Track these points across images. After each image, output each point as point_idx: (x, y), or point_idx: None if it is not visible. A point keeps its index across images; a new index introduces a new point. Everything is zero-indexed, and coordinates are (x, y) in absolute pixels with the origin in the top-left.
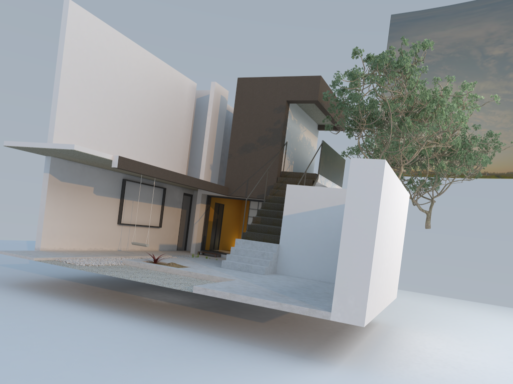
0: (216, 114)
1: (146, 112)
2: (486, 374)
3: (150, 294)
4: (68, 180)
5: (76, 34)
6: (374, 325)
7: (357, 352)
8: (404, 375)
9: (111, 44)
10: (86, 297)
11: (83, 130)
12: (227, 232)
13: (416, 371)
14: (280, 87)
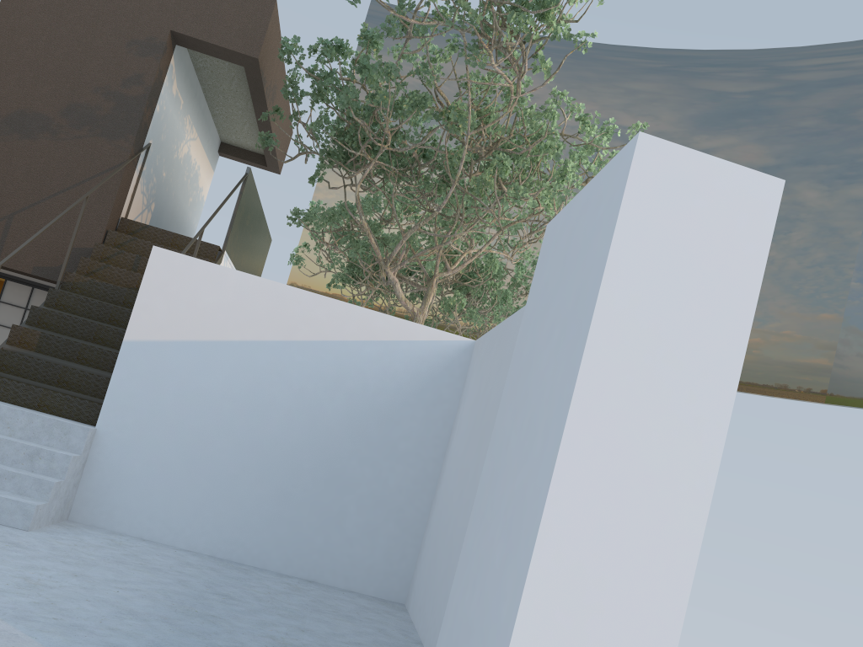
0: None
1: None
2: None
3: None
4: None
5: None
6: None
7: None
8: None
9: None
10: None
11: None
12: None
13: None
14: None
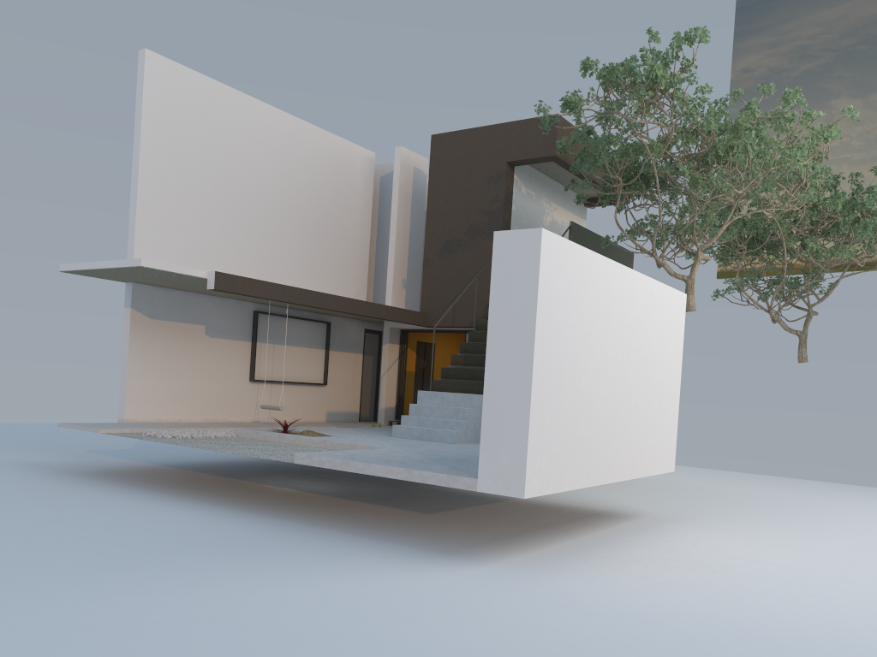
0: (407, 198)
1: (287, 205)
2: (766, 580)
3: (281, 481)
4: (163, 317)
5: (160, 98)
6: (635, 518)
7: (553, 549)
8: (599, 577)
9: (219, 106)
10: (176, 485)
11: (181, 241)
12: None
13: (630, 573)
14: (496, 141)
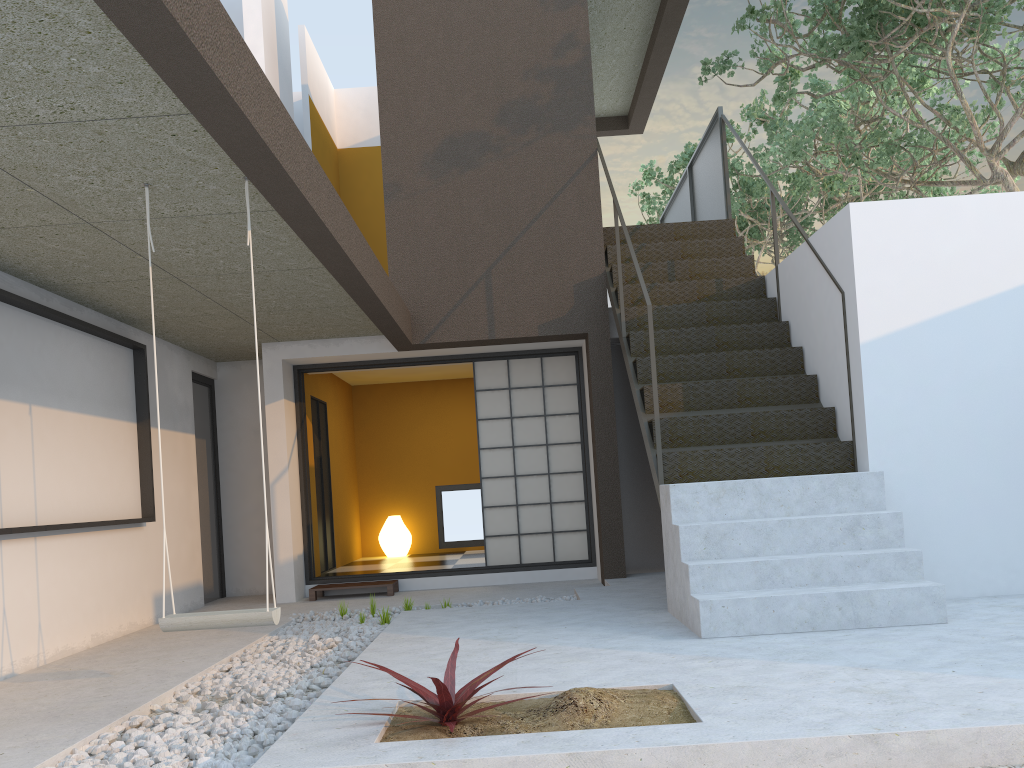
0: (274, 54)
1: None
2: None
3: None
4: None
5: None
6: None
7: None
8: None
9: None
10: None
11: None
12: (343, 502)
13: None
14: None
